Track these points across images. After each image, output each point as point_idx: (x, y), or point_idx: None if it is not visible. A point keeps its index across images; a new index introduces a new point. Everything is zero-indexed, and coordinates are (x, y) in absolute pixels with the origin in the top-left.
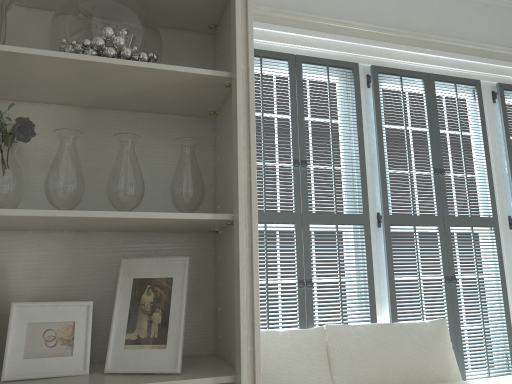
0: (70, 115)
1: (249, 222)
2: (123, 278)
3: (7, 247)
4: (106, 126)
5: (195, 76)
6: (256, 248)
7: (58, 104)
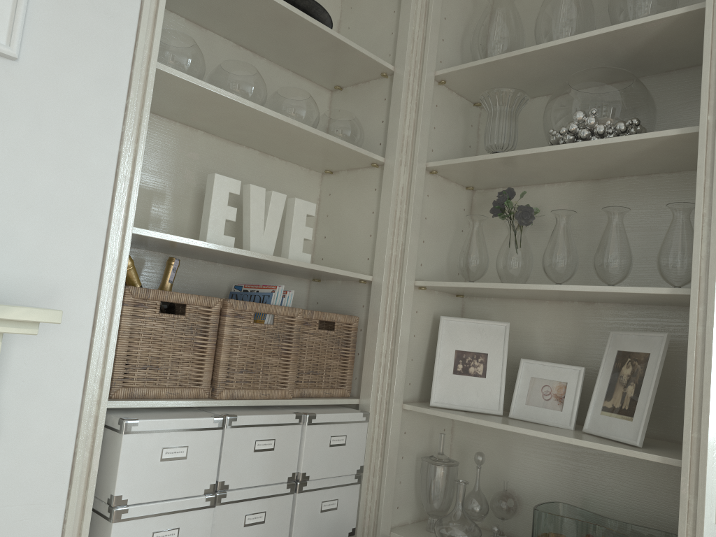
0: (581, 190)
1: (705, 298)
2: (609, 349)
3: (530, 314)
4: (614, 196)
5: (663, 138)
6: (710, 327)
7: (571, 181)
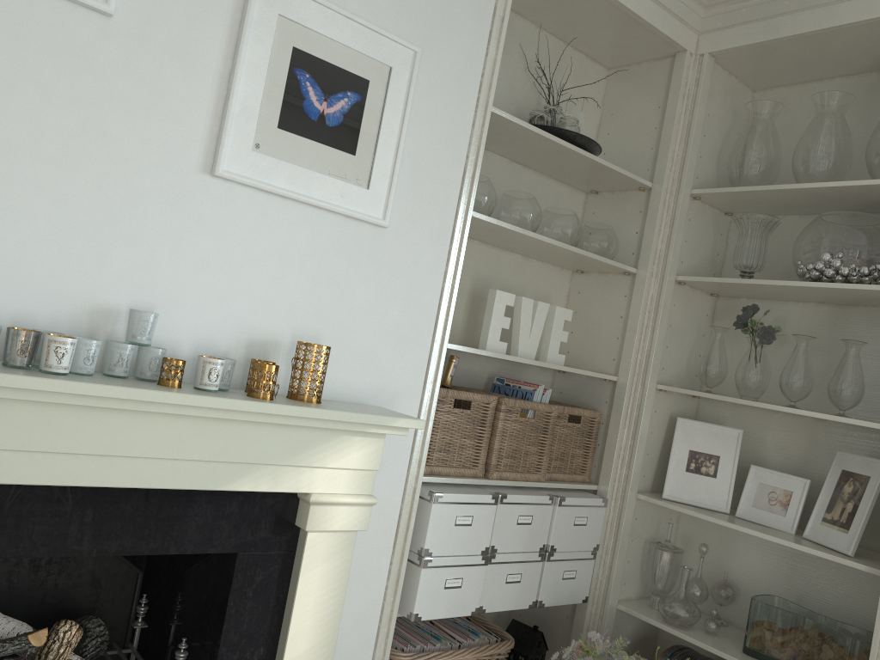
0: (824, 313)
1: None
2: (834, 467)
3: (763, 422)
4: (856, 323)
5: None
6: None
7: (815, 302)
